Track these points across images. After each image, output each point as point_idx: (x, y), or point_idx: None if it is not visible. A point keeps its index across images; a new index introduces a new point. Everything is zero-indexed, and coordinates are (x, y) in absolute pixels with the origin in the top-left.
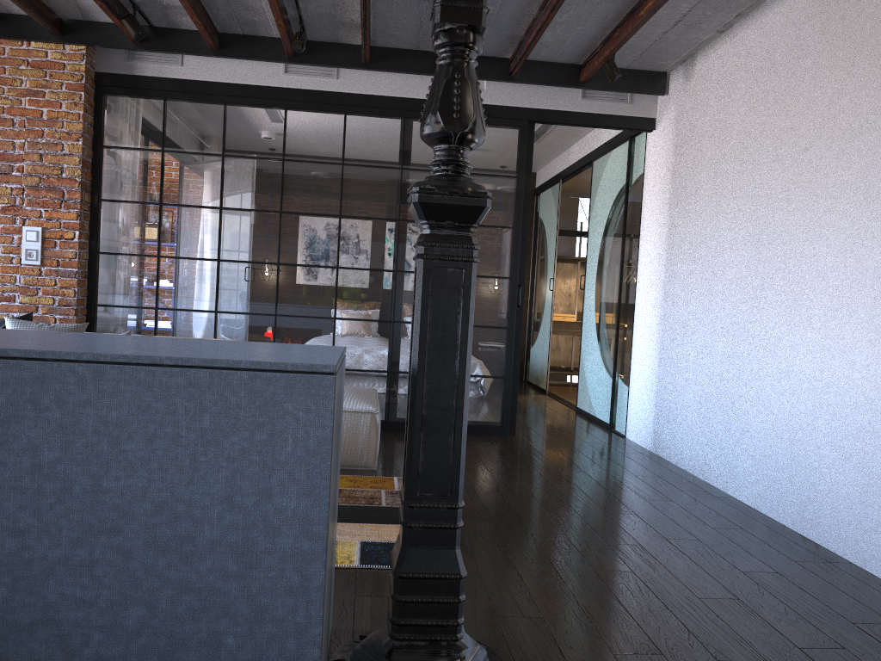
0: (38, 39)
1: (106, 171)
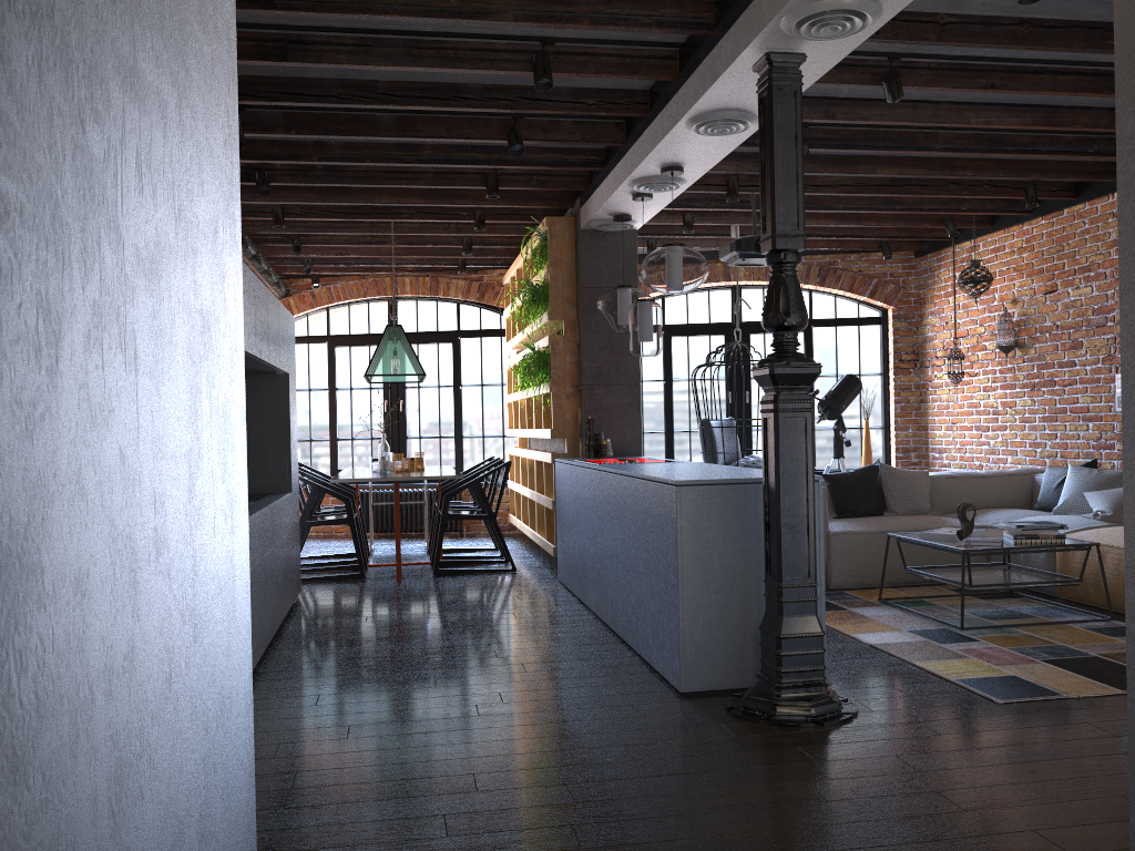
0: (1114, 189)
1: None
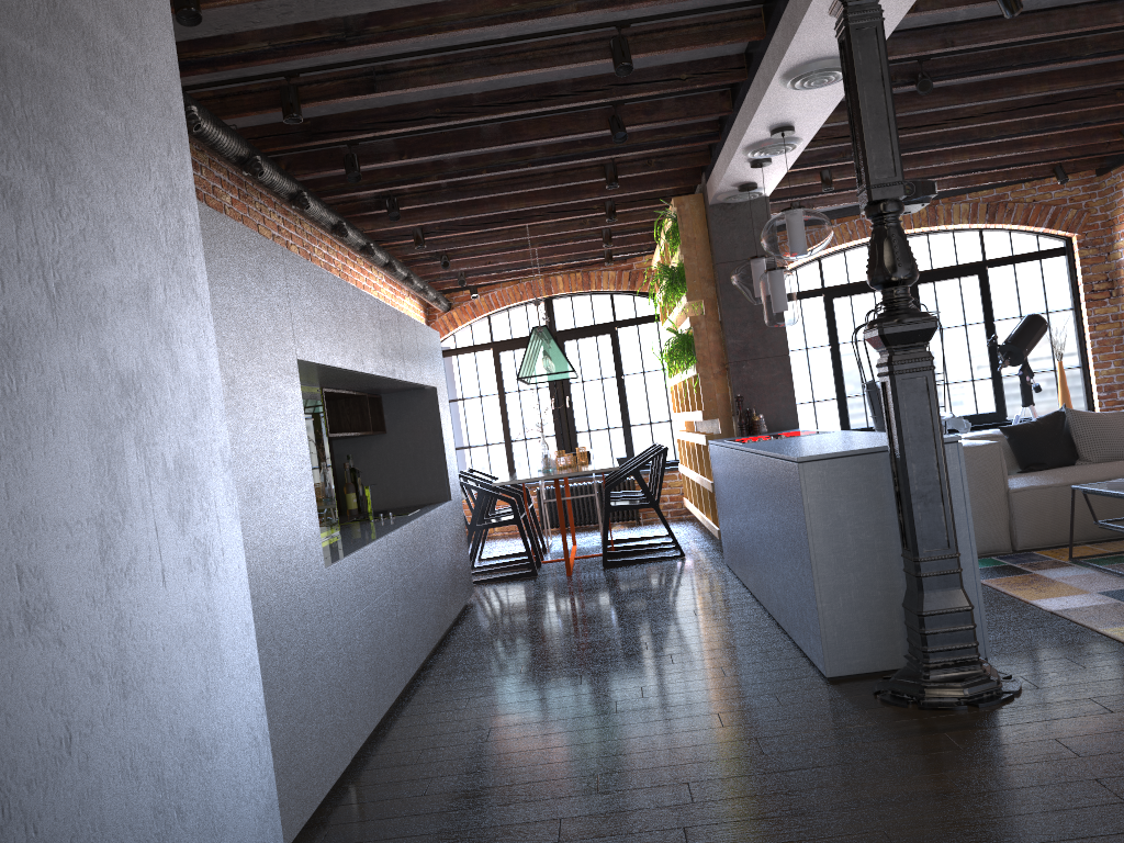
0: None
1: None
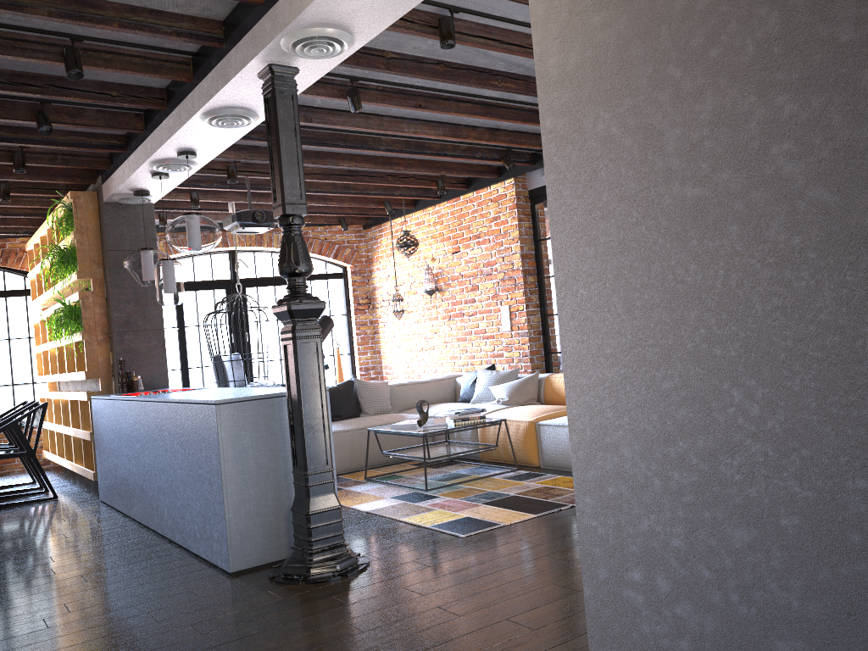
0: (490, 183)
1: (542, 257)
